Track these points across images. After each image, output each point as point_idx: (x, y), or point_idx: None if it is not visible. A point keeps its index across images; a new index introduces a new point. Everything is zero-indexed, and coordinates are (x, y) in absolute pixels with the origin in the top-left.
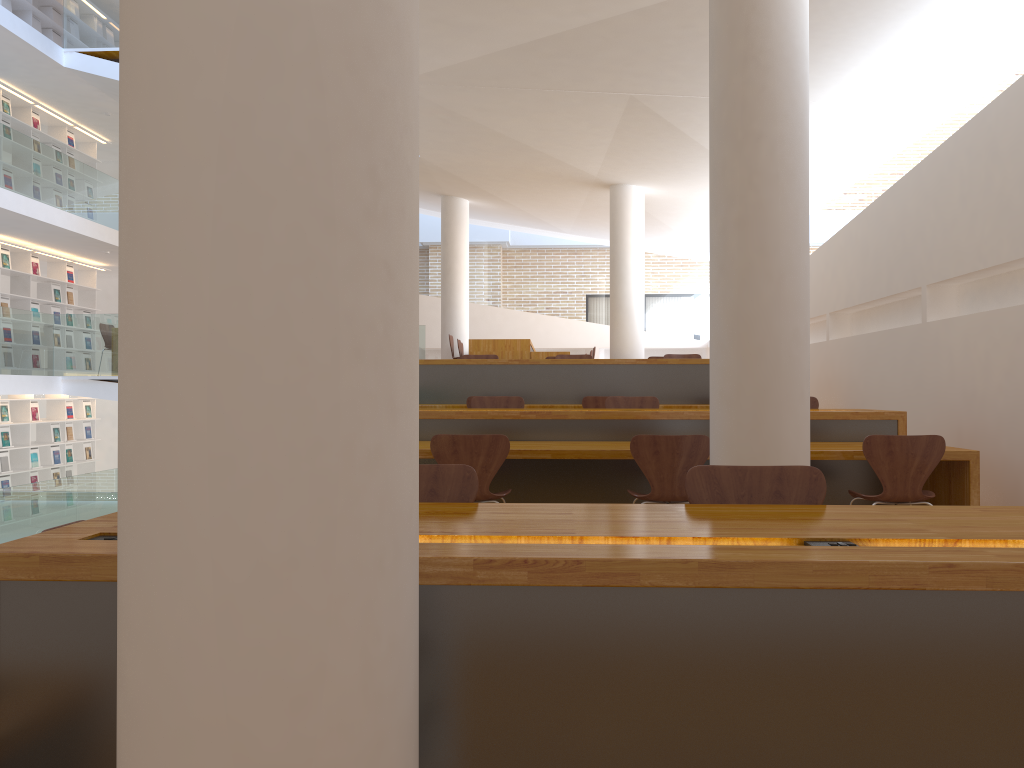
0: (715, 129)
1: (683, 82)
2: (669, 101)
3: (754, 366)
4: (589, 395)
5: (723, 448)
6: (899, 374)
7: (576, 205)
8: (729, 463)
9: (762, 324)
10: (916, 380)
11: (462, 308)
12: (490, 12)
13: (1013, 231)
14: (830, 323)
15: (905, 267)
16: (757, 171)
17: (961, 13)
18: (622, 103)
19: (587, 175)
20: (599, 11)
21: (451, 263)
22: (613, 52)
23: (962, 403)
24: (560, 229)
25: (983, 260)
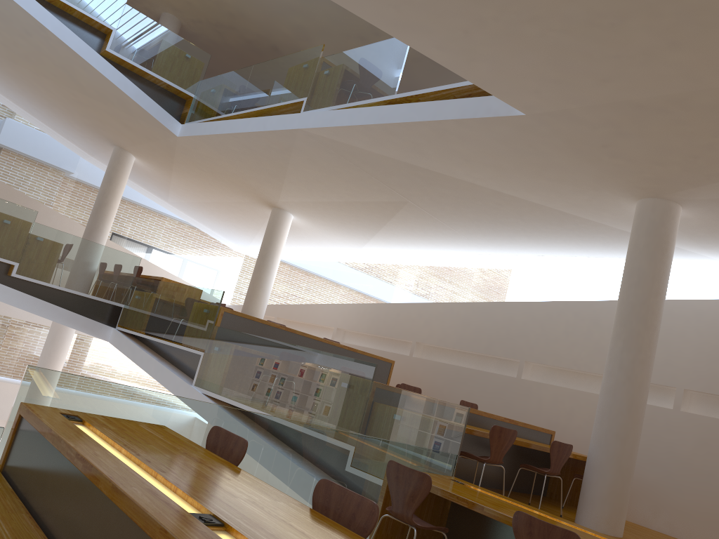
0: (635, 314)
1: (443, 211)
2: (418, 211)
3: (635, 427)
4: None
5: (614, 460)
6: (488, 396)
7: (221, 199)
8: (616, 468)
9: (641, 409)
10: (504, 403)
11: (106, 235)
12: (446, 157)
13: (604, 362)
14: (415, 347)
15: (506, 345)
16: (652, 342)
17: (589, 255)
18: (394, 200)
19: (274, 198)
20: (484, 183)
21: (110, 199)
22: (446, 190)
23: (545, 425)
24: (168, 198)
25: (577, 366)
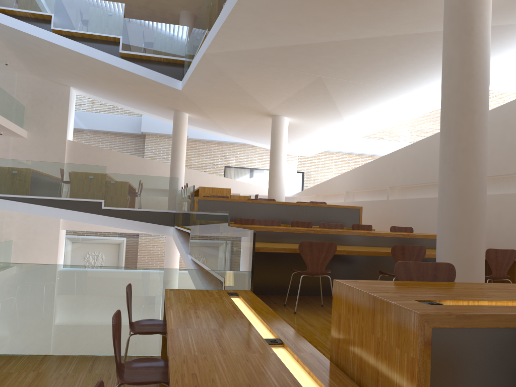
0: (450, 105)
1: (349, 74)
2: (336, 81)
3: (469, 216)
4: (284, 220)
5: (451, 253)
6: None
7: (246, 122)
8: (454, 260)
9: (473, 197)
10: None
11: (182, 169)
12: (287, 29)
13: None
14: (389, 191)
15: None
16: (473, 127)
17: (491, 63)
18: (313, 79)
19: (265, 109)
20: (338, 37)
21: (178, 145)
22: (328, 56)
23: None
24: (228, 133)
25: (498, 171)
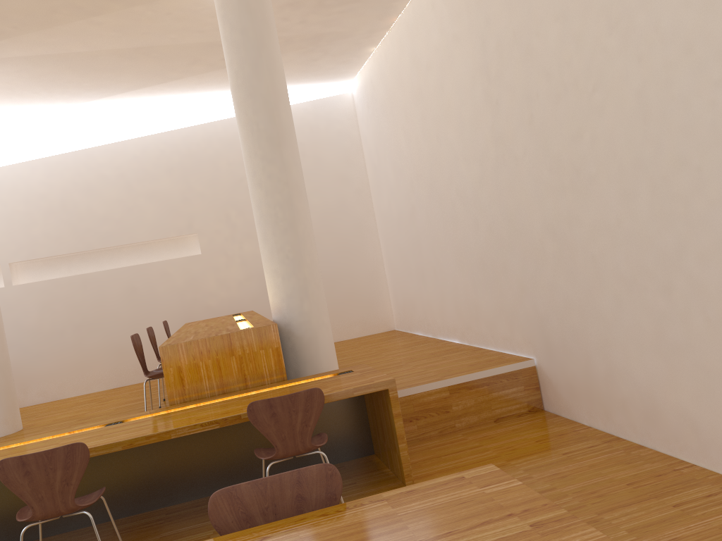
0: None
1: None
2: None
3: None
4: None
5: None
6: None
7: None
8: None
9: None
10: None
11: None
12: None
13: None
14: None
15: None
16: None
17: None
18: None
19: None
20: None
21: None
22: None
23: None
24: None
25: None
